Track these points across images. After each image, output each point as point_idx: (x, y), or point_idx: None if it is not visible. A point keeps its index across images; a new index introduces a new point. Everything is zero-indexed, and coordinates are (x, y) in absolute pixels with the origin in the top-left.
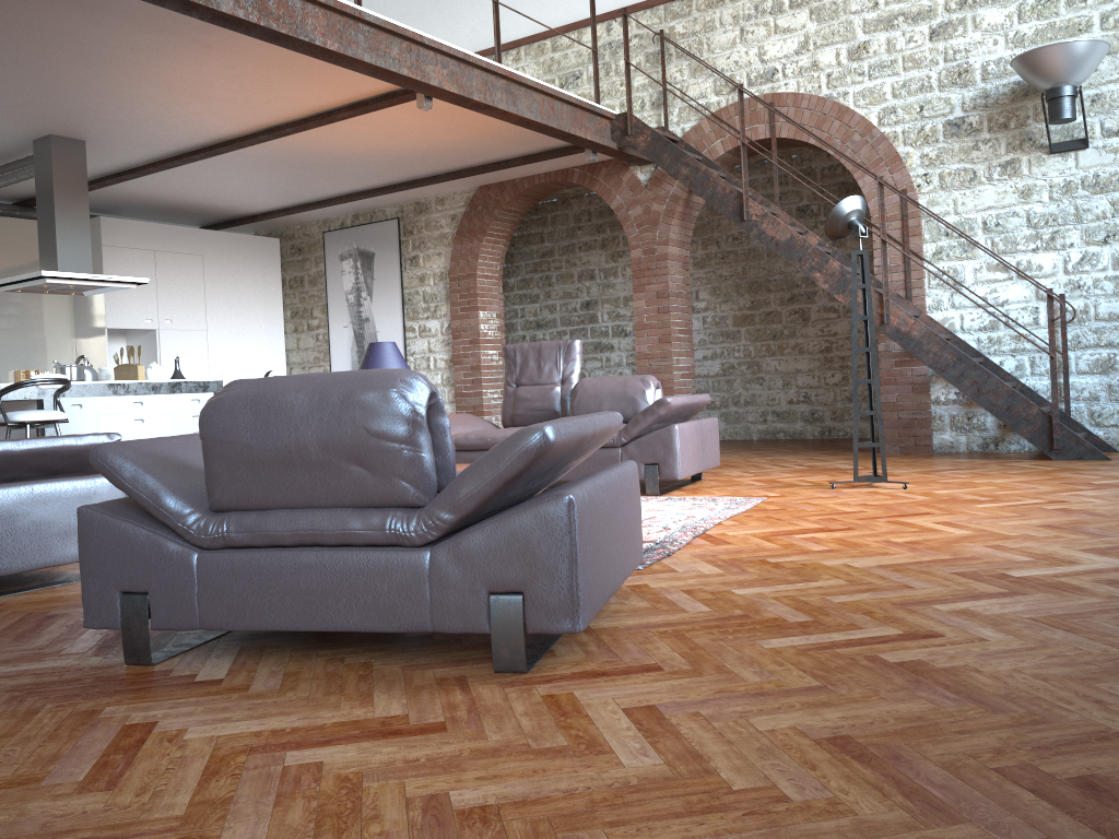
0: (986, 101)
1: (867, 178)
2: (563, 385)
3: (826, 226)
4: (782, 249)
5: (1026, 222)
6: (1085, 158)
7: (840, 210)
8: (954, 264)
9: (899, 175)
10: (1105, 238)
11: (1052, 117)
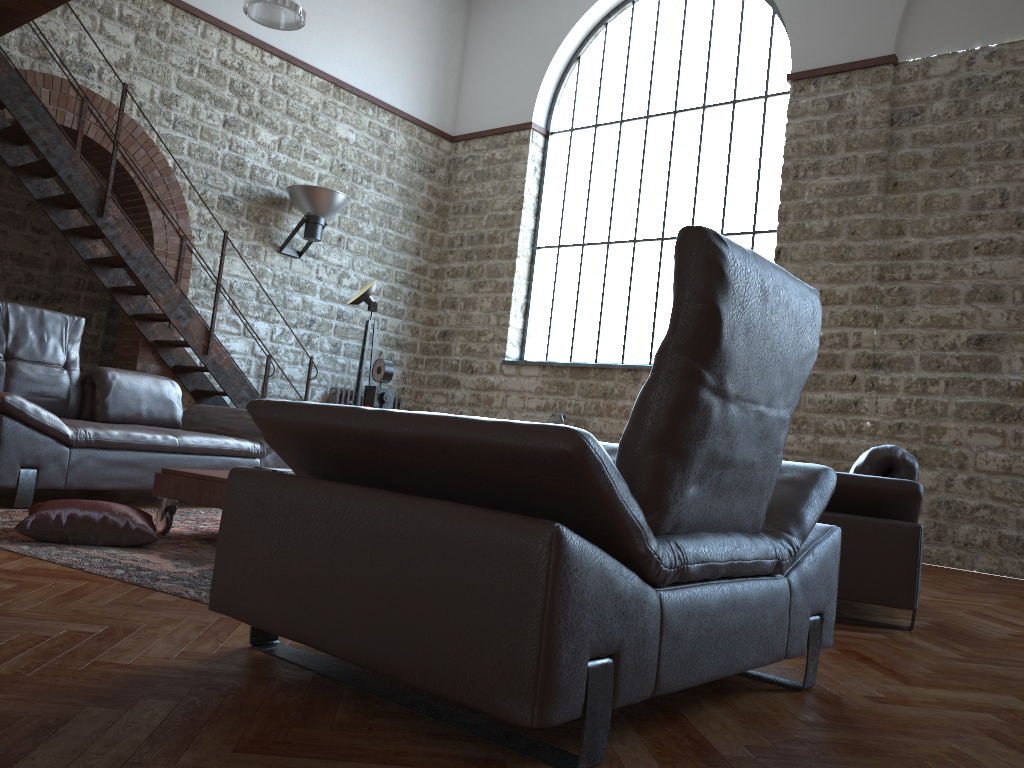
0: (250, 194)
1: (158, 213)
2: (68, 369)
3: (361, 295)
4: (133, 260)
5: (256, 295)
6: (296, 265)
7: (373, 288)
8: (205, 311)
9: (184, 222)
10: (296, 323)
11: (313, 235)
